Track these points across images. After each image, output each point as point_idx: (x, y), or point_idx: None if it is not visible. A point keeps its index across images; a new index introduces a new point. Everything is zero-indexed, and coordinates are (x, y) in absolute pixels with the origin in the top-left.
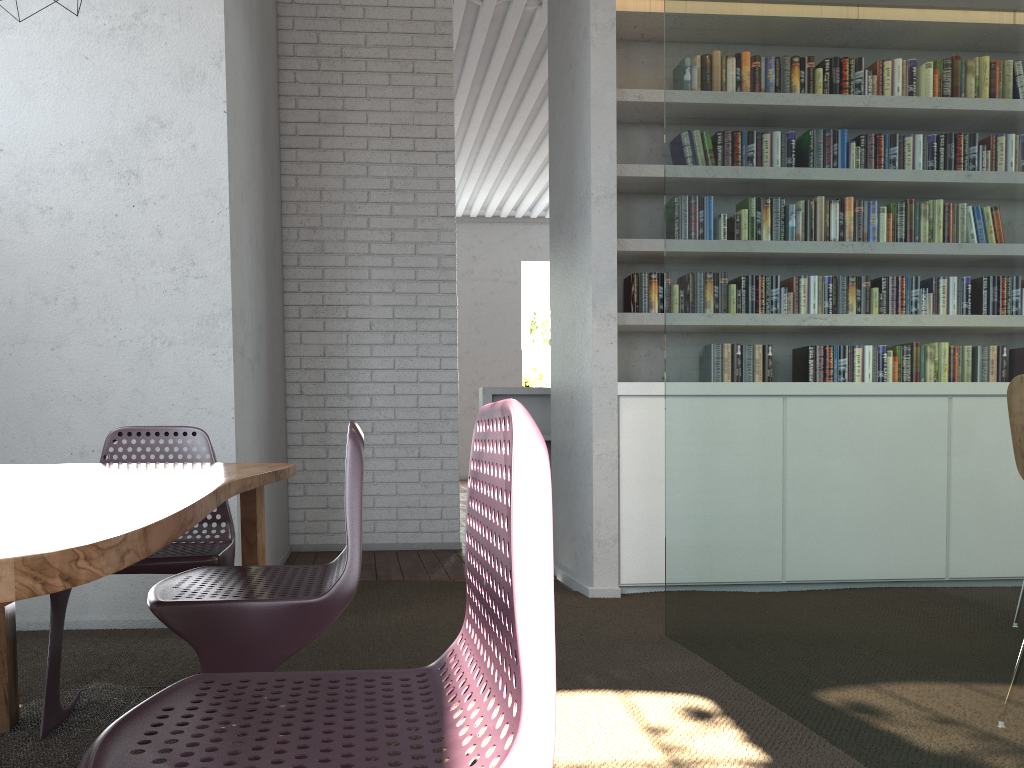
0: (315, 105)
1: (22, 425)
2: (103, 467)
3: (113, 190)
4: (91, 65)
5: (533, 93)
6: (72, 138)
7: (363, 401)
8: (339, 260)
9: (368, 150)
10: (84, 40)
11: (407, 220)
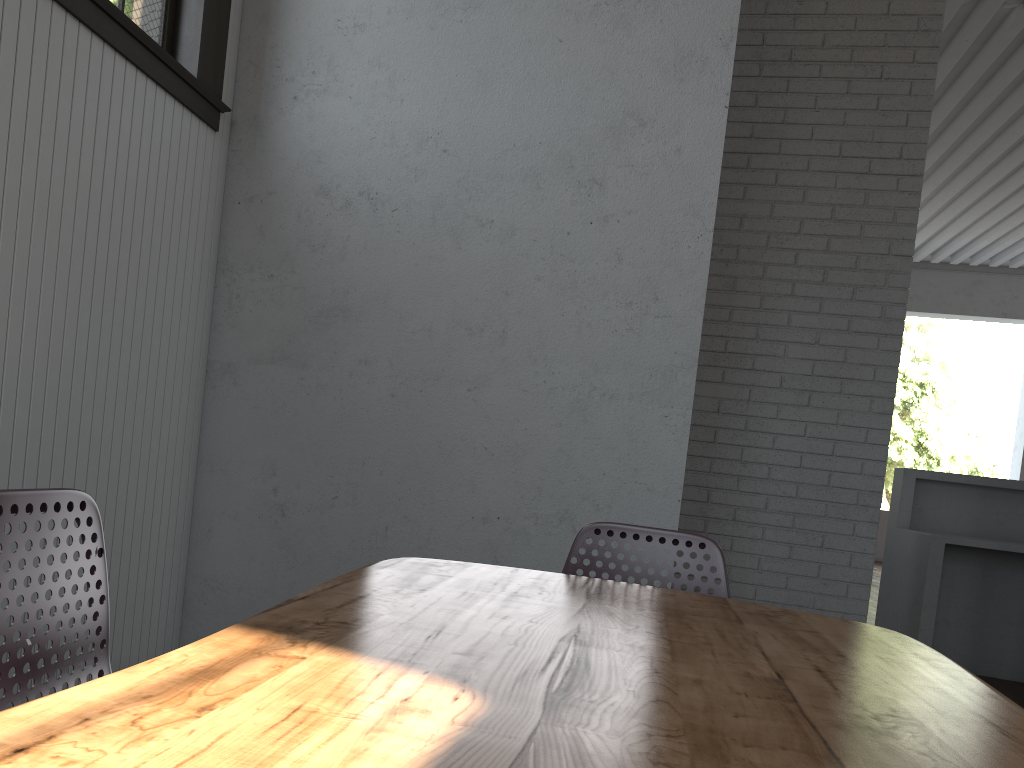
0: (748, 117)
1: (421, 476)
2: (634, 611)
3: (568, 202)
4: (564, 49)
5: (971, 114)
6: (528, 138)
7: (759, 470)
8: (752, 300)
9: (808, 171)
10: (560, 19)
11: (847, 257)
